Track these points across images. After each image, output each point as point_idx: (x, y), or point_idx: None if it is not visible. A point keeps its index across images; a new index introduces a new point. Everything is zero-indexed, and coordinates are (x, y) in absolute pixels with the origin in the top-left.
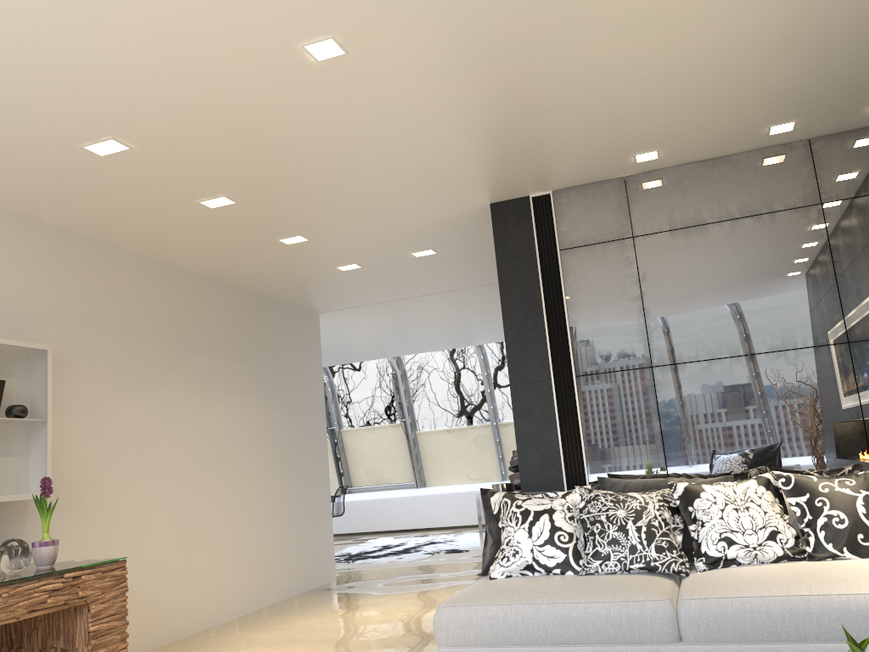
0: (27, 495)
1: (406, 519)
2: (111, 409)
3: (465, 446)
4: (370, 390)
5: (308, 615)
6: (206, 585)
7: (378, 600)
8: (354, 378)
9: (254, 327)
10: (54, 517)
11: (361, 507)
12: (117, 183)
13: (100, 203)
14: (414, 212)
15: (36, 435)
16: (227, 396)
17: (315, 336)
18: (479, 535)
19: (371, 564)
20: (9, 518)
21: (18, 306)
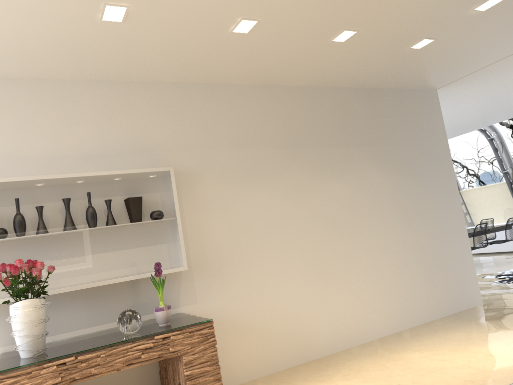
0: (168, 270)
1: None
2: (239, 200)
3: None
4: None
5: (426, 345)
6: (343, 316)
7: (497, 336)
8: None
9: (366, 115)
10: (202, 280)
11: None
12: (162, 39)
13: (174, 58)
14: None
15: (169, 230)
16: (345, 173)
17: (434, 109)
18: None
19: None
20: (168, 284)
21: (153, 144)
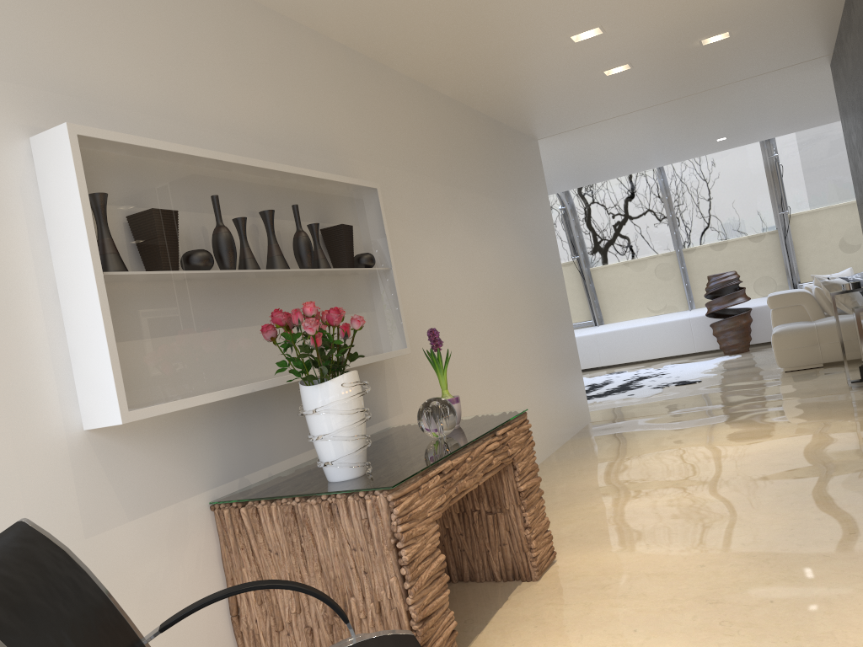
0: (394, 352)
1: (590, 358)
2: (419, 255)
3: (645, 278)
4: None
5: (620, 457)
6: None
7: (682, 437)
8: None
9: (497, 157)
10: (403, 375)
11: None
12: None
13: (409, 2)
14: None
15: (388, 286)
16: (492, 235)
17: (538, 166)
18: (685, 366)
19: (605, 404)
20: (374, 379)
21: (333, 141)
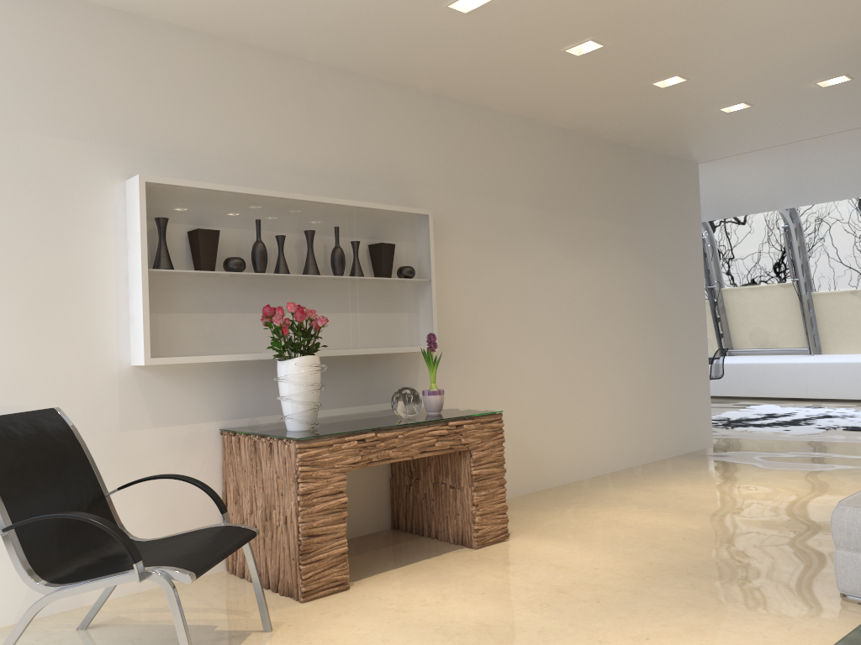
0: (417, 348)
1: (795, 387)
2: (487, 270)
3: None
4: (756, 247)
5: (681, 480)
6: (579, 439)
7: (760, 475)
8: (737, 233)
9: (625, 183)
10: (441, 368)
11: (743, 371)
12: (482, 41)
13: (468, 64)
14: (823, 29)
15: (423, 294)
16: (597, 255)
17: (693, 189)
18: None
19: (752, 434)
20: (405, 366)
21: (402, 174)
